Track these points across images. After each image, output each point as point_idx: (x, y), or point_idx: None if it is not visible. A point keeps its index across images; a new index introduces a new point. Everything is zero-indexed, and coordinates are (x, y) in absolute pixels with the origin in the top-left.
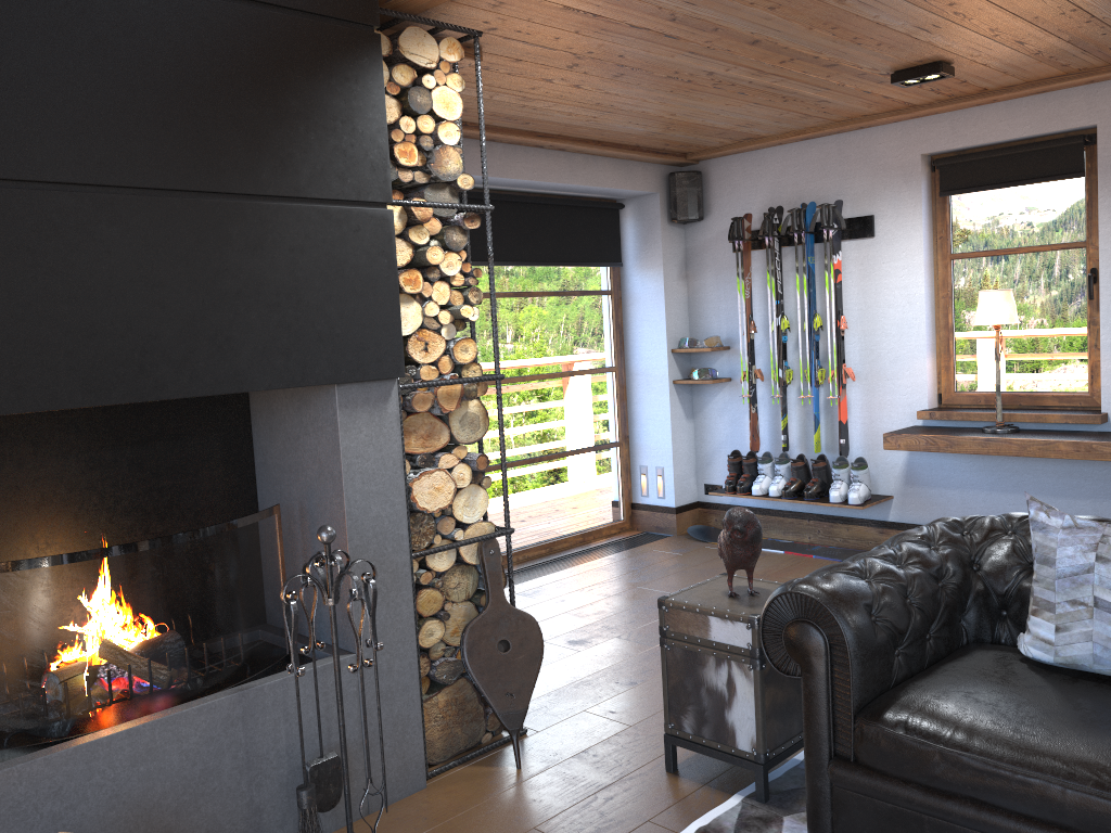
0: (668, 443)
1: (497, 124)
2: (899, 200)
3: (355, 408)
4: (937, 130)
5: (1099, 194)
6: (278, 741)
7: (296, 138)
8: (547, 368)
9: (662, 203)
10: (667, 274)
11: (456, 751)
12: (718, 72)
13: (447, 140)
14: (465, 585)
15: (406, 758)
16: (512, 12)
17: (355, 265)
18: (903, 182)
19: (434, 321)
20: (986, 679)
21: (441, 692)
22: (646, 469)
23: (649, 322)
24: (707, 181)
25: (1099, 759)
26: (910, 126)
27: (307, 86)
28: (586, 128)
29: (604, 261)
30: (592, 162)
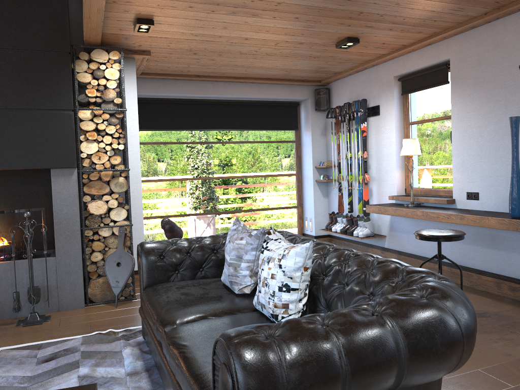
0: (313, 207)
1: (212, 75)
2: (387, 97)
3: (58, 176)
4: (398, 65)
5: (451, 92)
6: (23, 279)
7: (34, 90)
8: (258, 172)
9: (311, 102)
10: (314, 133)
11: (106, 300)
12: (257, 50)
13: (111, 86)
14: (116, 242)
15: (75, 296)
16: (135, 40)
17: (56, 130)
18: (388, 89)
19: (103, 149)
20: (194, 284)
21: (100, 278)
22: (307, 218)
23: (307, 154)
24: (331, 92)
25: (165, 306)
26: (390, 63)
27: (39, 73)
28: (252, 74)
29: (288, 128)
30: (271, 86)
